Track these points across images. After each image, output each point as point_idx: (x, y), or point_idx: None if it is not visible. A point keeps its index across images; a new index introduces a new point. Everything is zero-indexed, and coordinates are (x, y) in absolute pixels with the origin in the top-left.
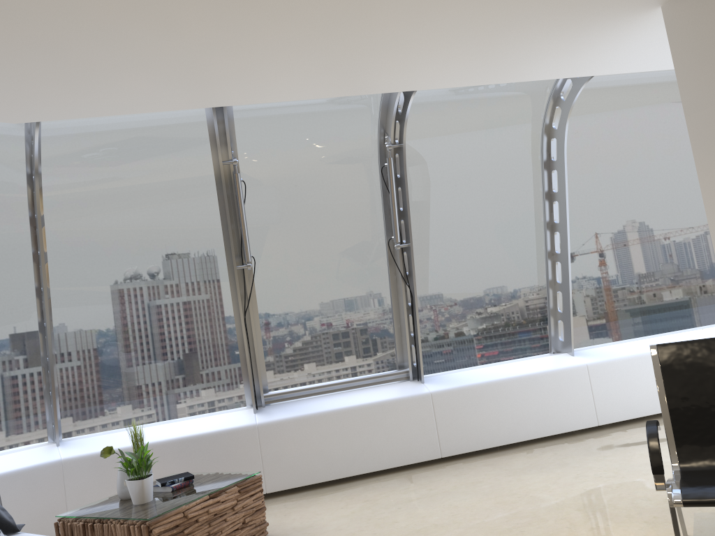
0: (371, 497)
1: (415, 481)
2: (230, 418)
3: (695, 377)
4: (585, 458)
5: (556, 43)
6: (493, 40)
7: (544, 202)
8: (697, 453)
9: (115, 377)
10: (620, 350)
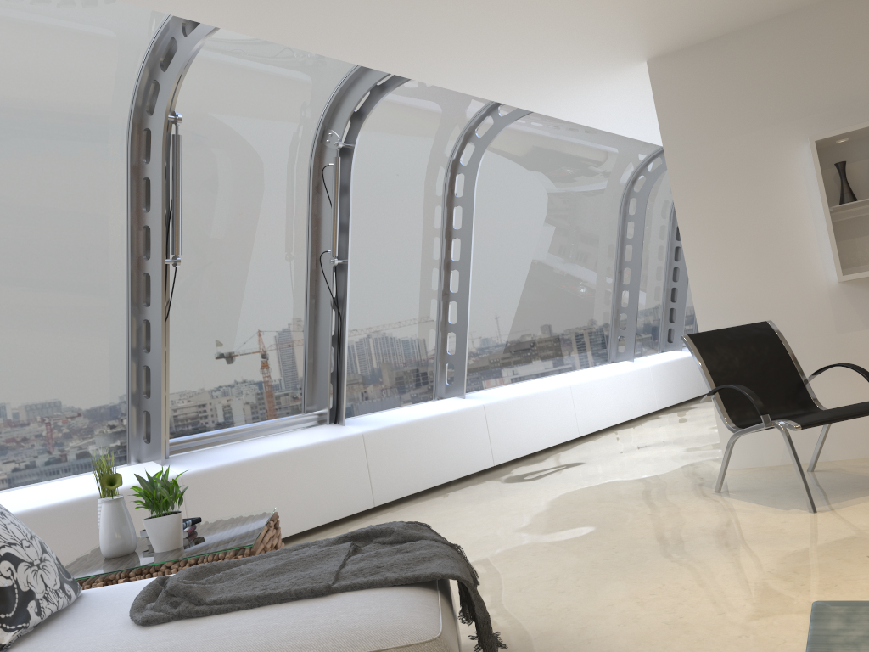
0: None
1: None
2: (132, 473)
3: (725, 357)
4: (525, 483)
5: (562, 70)
6: (536, 49)
7: (444, 239)
8: (742, 414)
9: None
10: (499, 393)
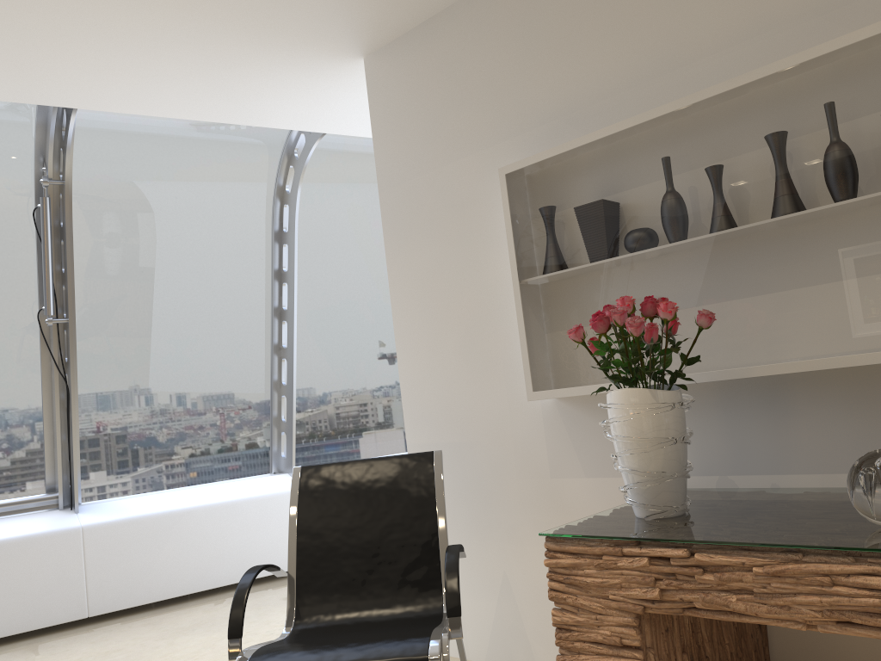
0: None
1: (30, 655)
2: None
3: (334, 507)
4: (273, 609)
5: (245, 79)
6: (151, 56)
7: (273, 283)
8: (317, 605)
9: None
10: None
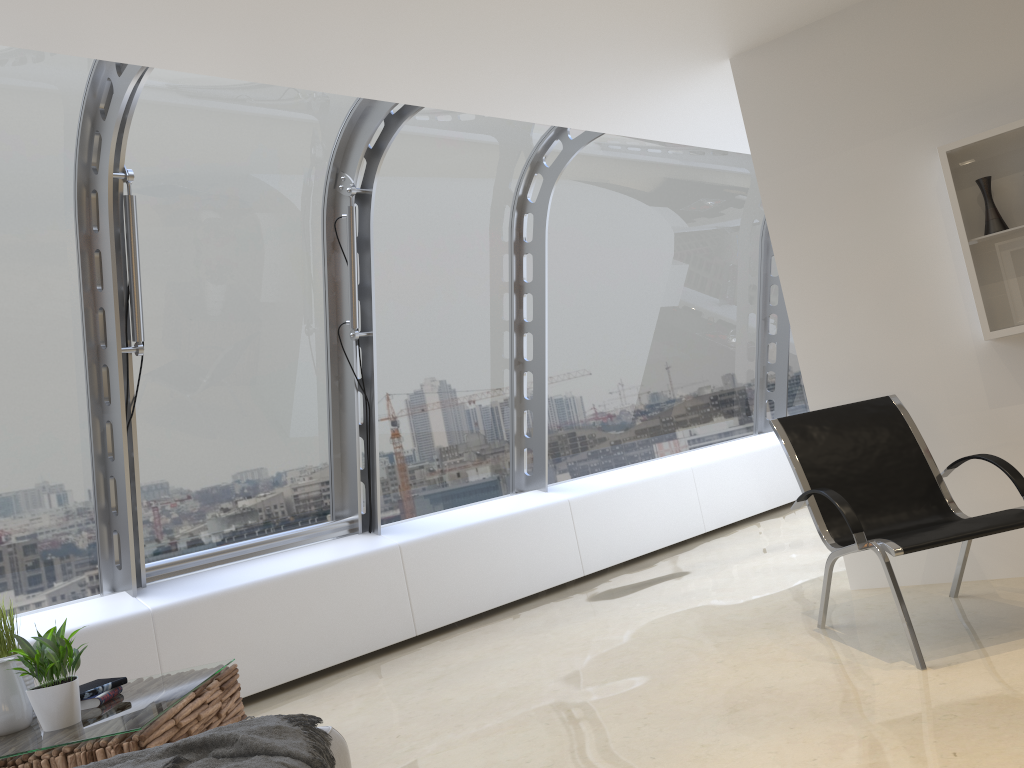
0: (365, 691)
1: (407, 665)
2: (94, 608)
3: (826, 447)
4: (607, 603)
5: (618, 79)
6: (569, 57)
7: (513, 295)
8: (845, 525)
9: None
10: (594, 482)
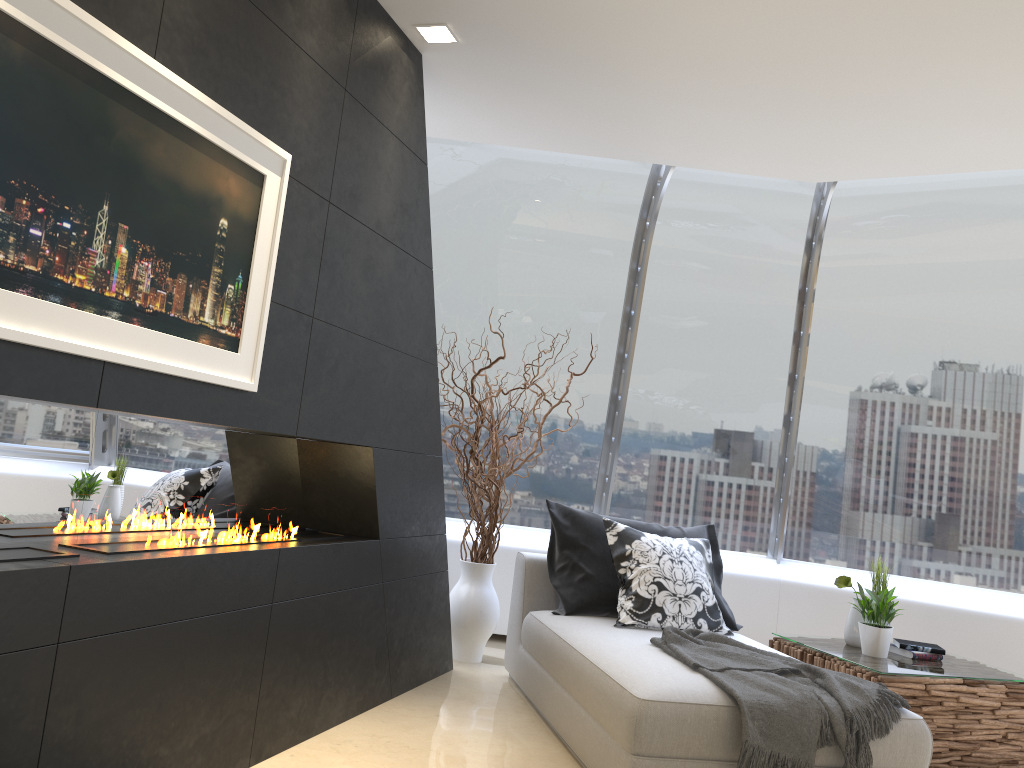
0: None
1: None
2: (1009, 602)
3: None
4: None
5: None
6: None
7: None
8: None
9: (859, 503)
10: None
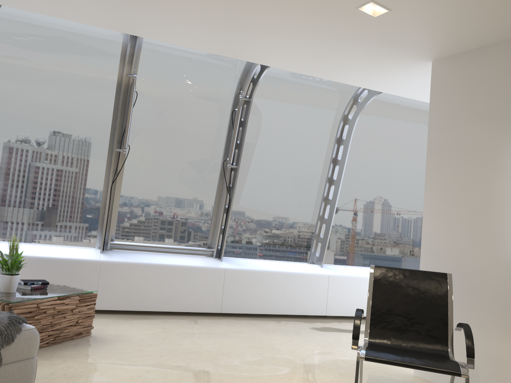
0: (168, 327)
1: (200, 323)
2: (82, 252)
3: (392, 289)
4: (312, 332)
5: (365, 64)
6: (327, 49)
7: (330, 164)
8: (380, 335)
9: (4, 203)
10: (351, 271)
